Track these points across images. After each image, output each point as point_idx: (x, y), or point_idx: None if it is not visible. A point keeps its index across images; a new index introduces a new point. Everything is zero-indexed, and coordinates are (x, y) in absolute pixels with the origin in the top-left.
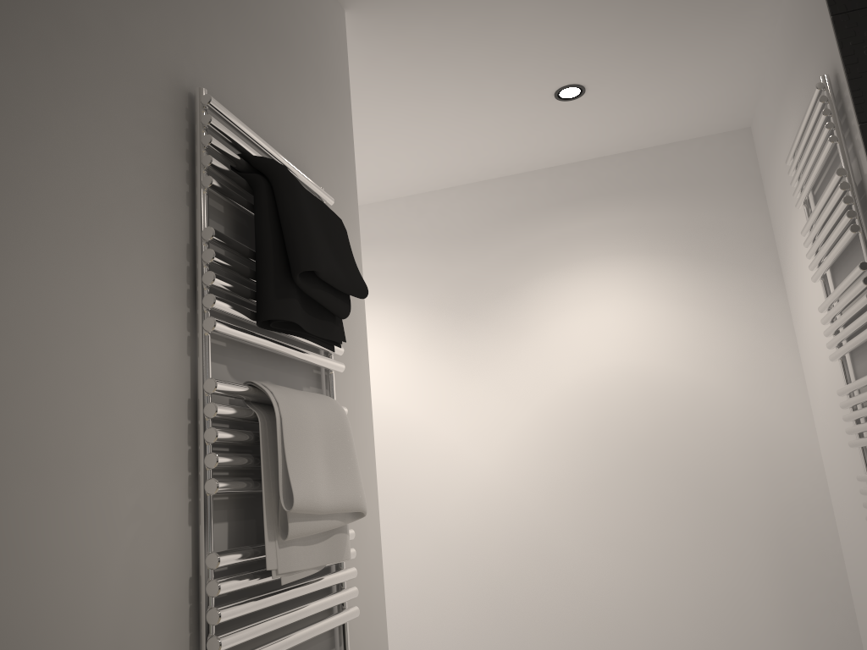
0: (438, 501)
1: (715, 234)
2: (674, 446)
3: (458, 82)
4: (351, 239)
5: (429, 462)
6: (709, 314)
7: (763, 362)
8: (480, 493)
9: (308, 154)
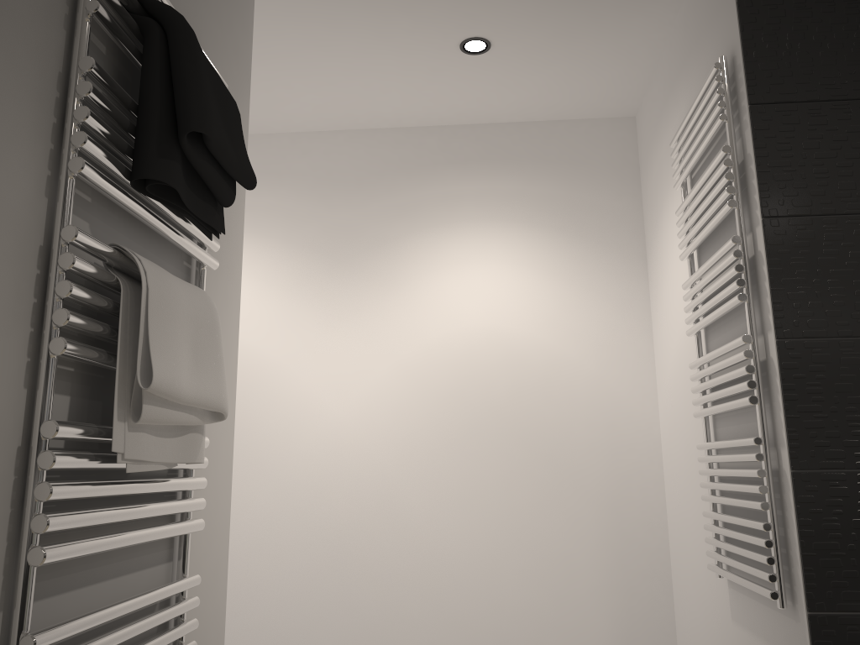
0: (287, 447)
1: (591, 214)
2: (528, 412)
3: (366, 11)
4: None
5: (283, 407)
6: (576, 289)
7: (619, 340)
8: (332, 442)
9: (205, 32)
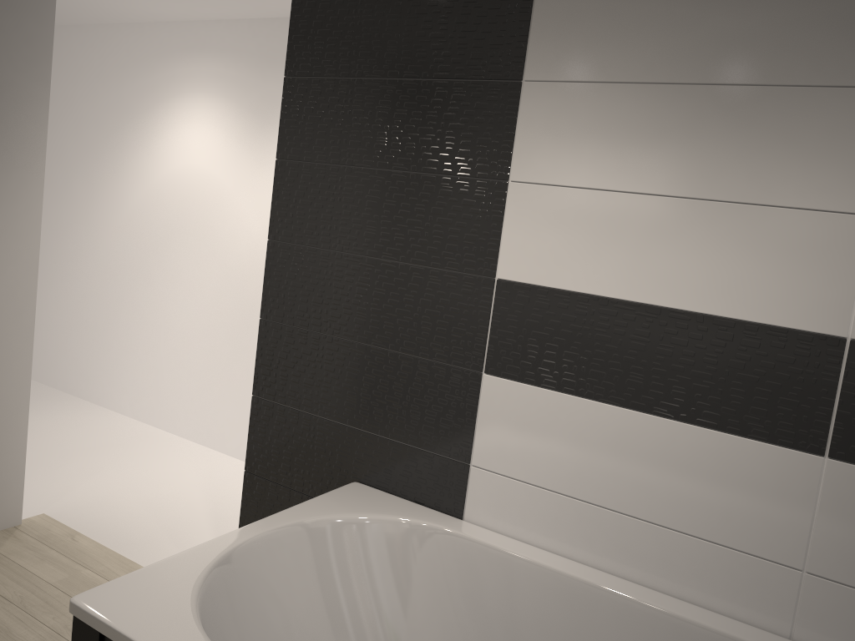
0: (230, 247)
1: None
2: None
3: None
4: (36, 91)
5: (230, 221)
6: None
7: None
8: (252, 248)
9: None
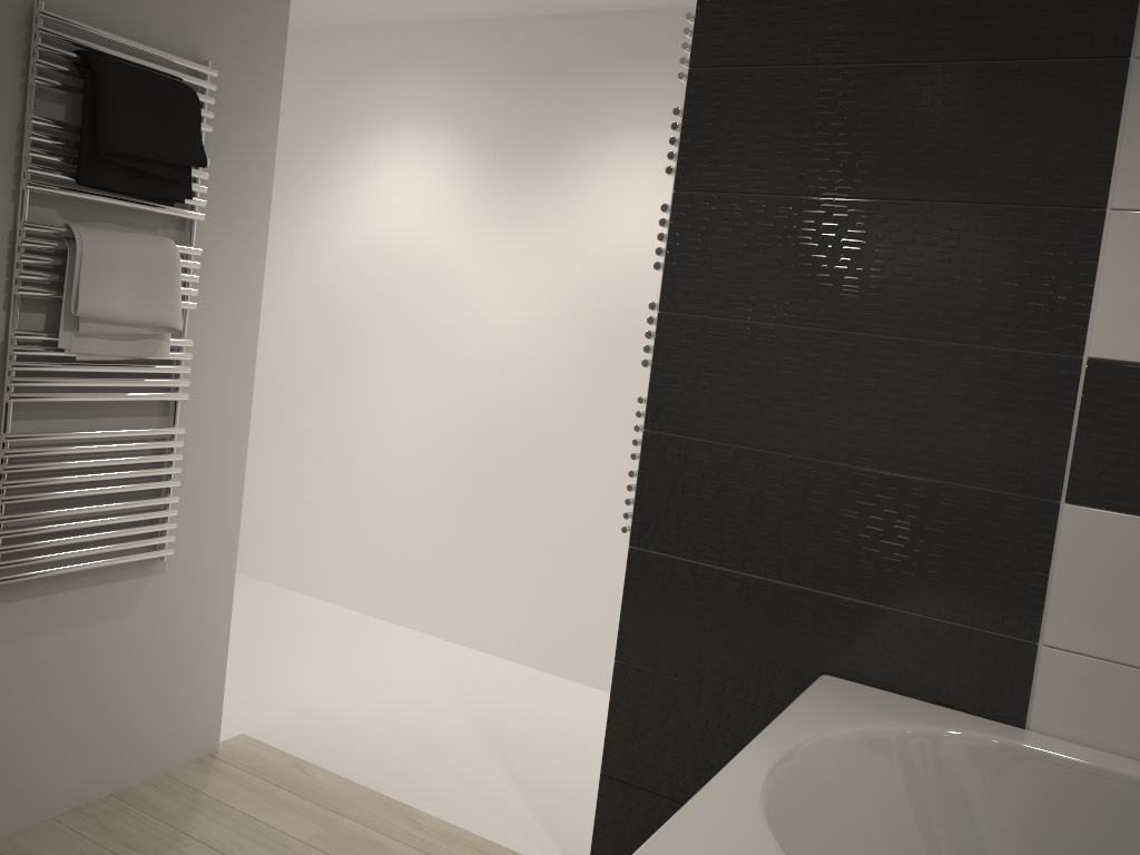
0: (459, 342)
1: None
2: None
3: None
4: (264, 101)
5: (459, 305)
6: None
7: None
8: (495, 343)
9: (202, 28)
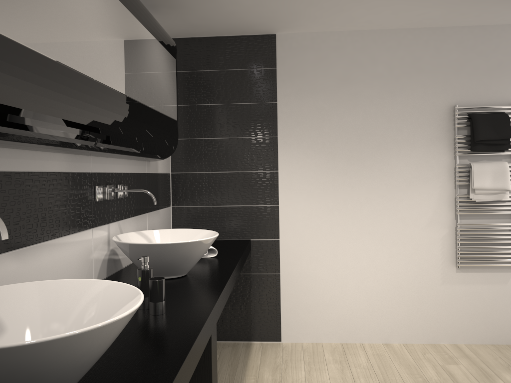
0: None
1: None
2: None
3: None
4: None
5: None
6: None
7: None
8: None
9: None
